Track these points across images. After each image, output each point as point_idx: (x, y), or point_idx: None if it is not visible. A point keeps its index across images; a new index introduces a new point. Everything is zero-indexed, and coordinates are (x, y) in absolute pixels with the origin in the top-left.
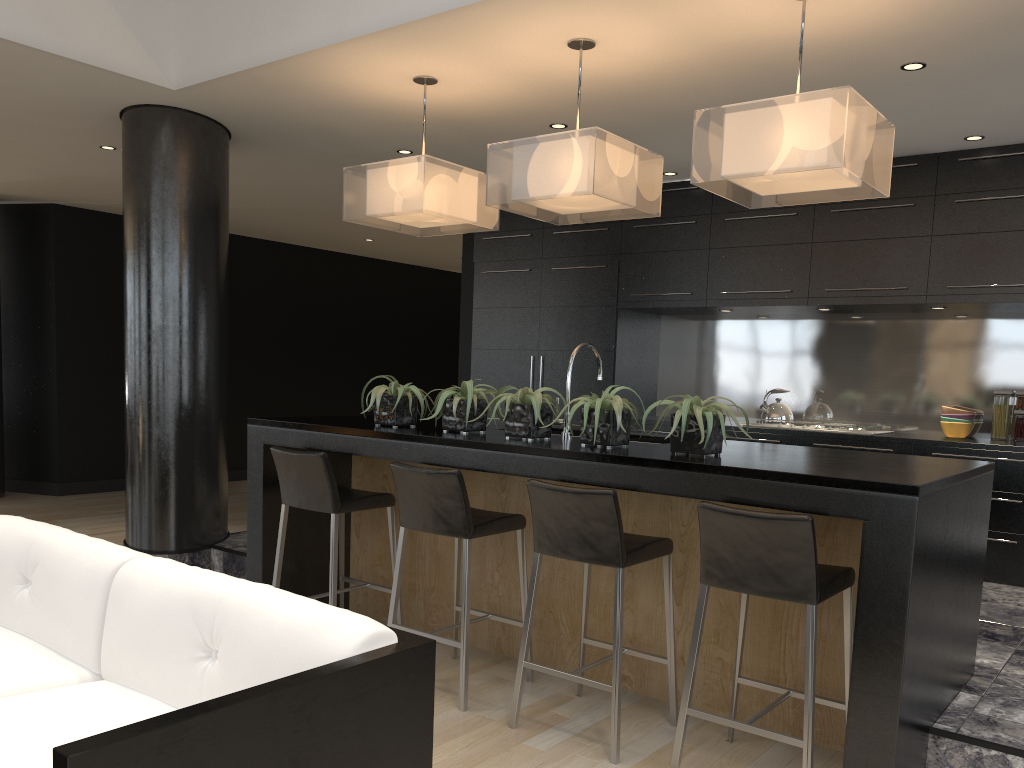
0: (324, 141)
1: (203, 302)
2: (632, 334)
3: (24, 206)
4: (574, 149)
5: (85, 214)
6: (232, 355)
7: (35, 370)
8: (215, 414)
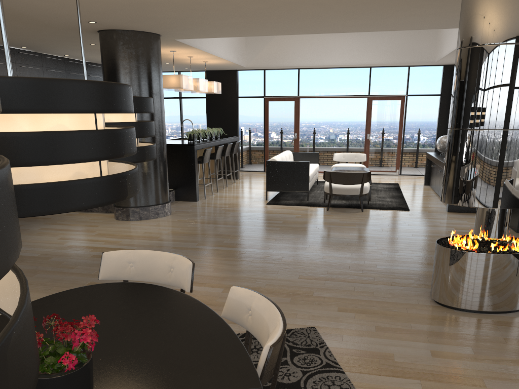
0: None
1: None
2: None
3: None
4: (206, 83)
5: None
6: None
7: None
8: None
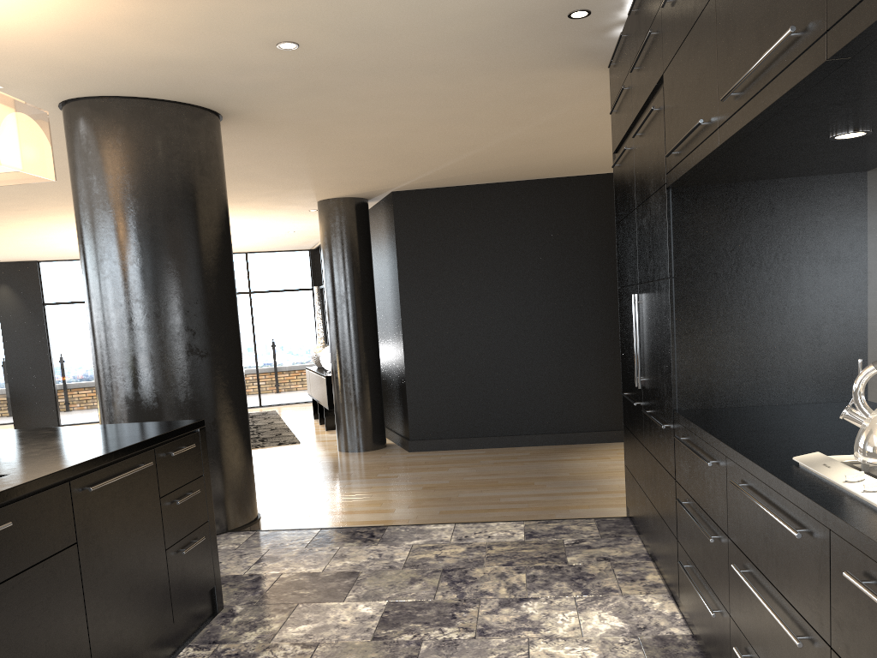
0: (220, 72)
1: (123, 293)
2: (736, 233)
3: (385, 199)
4: None
5: (420, 194)
6: (586, 307)
7: (397, 341)
8: (158, 408)
